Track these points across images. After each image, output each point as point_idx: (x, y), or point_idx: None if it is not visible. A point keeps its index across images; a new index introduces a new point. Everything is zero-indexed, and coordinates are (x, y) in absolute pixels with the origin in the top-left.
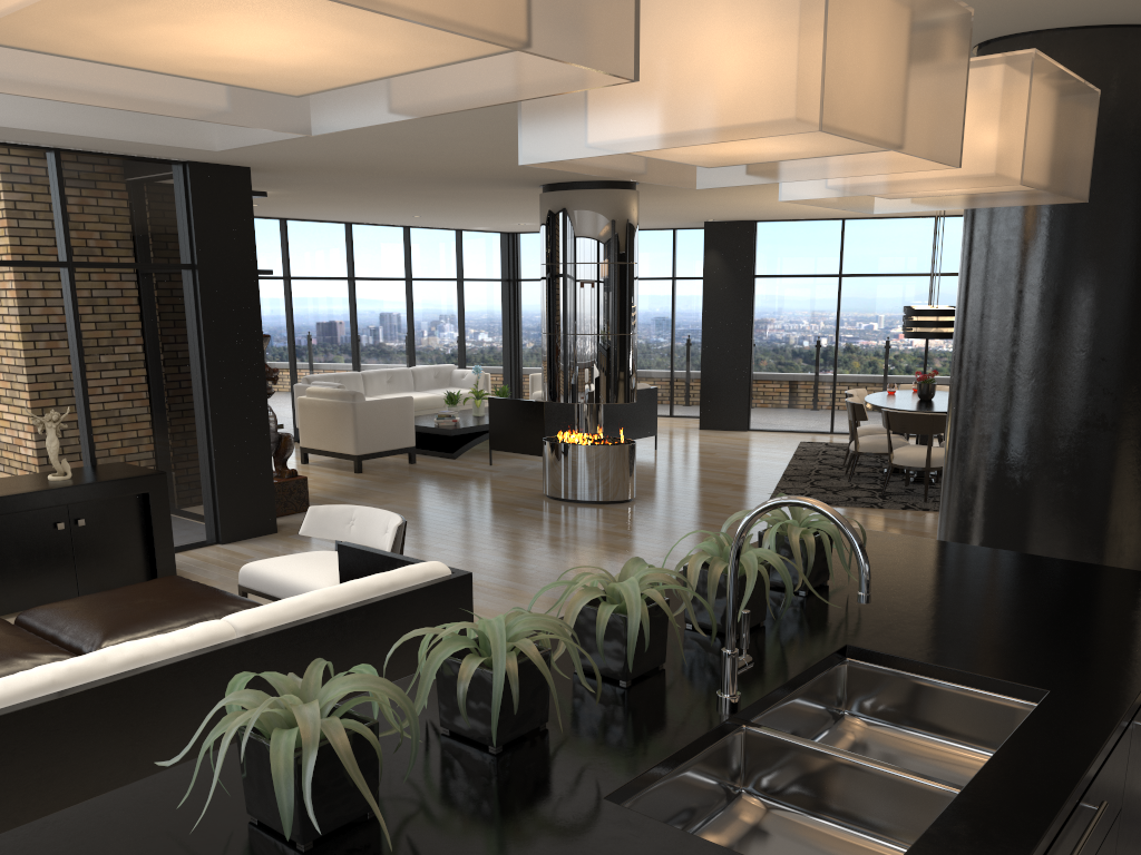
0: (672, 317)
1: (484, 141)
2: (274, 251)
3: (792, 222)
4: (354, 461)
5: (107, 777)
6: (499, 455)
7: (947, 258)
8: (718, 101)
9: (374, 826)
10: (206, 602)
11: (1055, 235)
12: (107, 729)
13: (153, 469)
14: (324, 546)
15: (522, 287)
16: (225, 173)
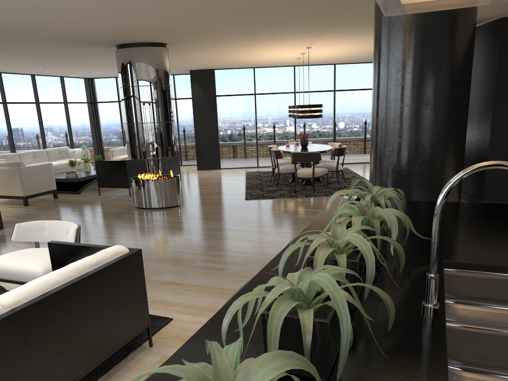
0: (177, 118)
1: (93, 11)
2: None
3: (231, 69)
4: (23, 199)
5: None
6: (102, 190)
7: (300, 85)
8: None
9: None
10: None
11: (424, 46)
12: None
13: None
14: (19, 246)
15: (98, 106)
16: None
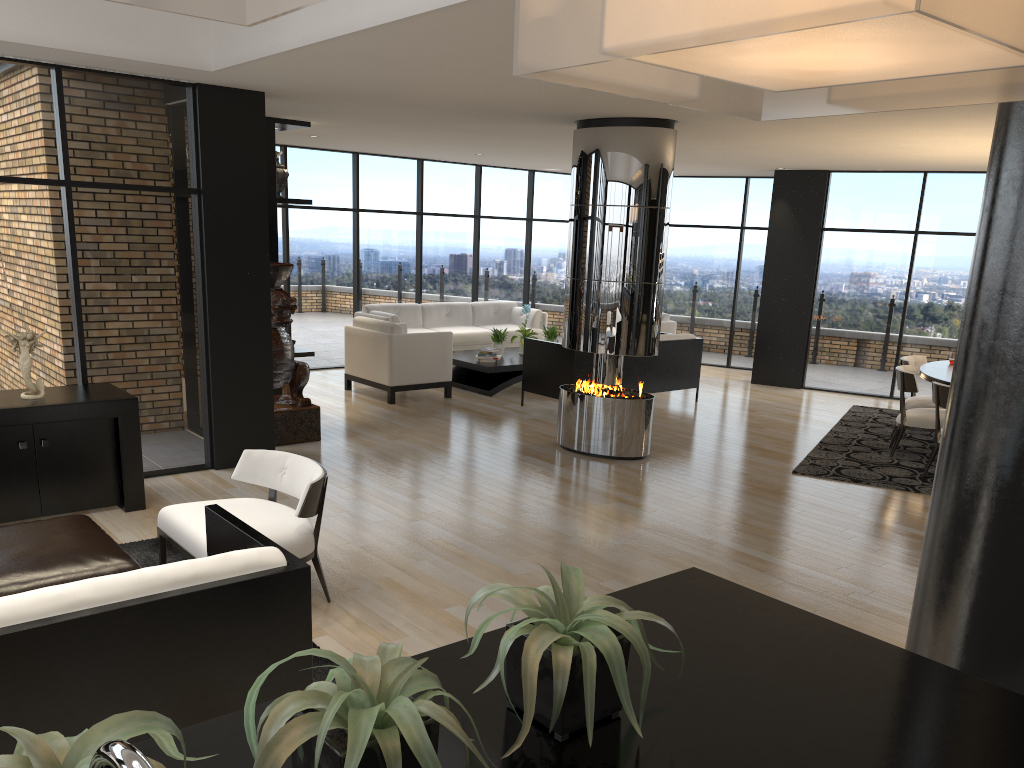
0: (737, 267)
1: (471, 63)
2: (345, 183)
3: (869, 173)
4: (388, 392)
5: None
6: (536, 396)
7: None
8: None
9: None
10: (72, 555)
11: None
12: None
13: (129, 393)
14: None
15: None
16: (237, 97)
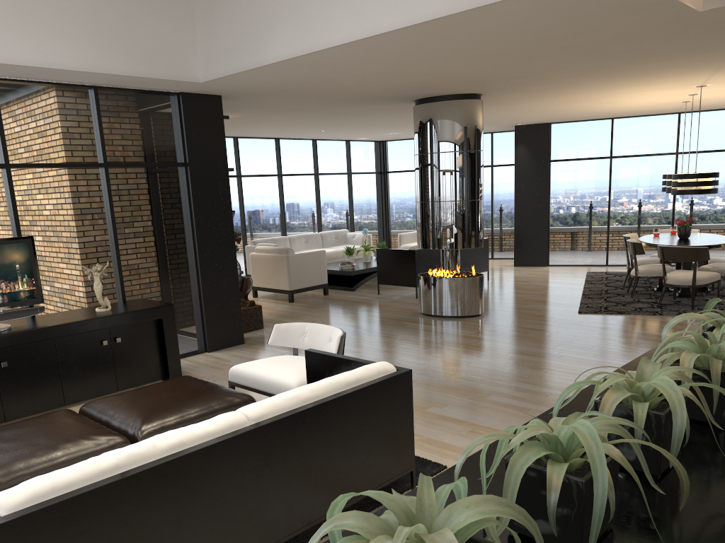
0: (491, 192)
1: (386, 63)
2: (230, 158)
3: (576, 122)
4: (289, 294)
5: (159, 538)
6: (383, 288)
7: (688, 141)
8: None
9: None
10: (211, 395)
11: None
12: (158, 501)
13: (164, 302)
14: (277, 351)
15: (389, 177)
16: (205, 99)
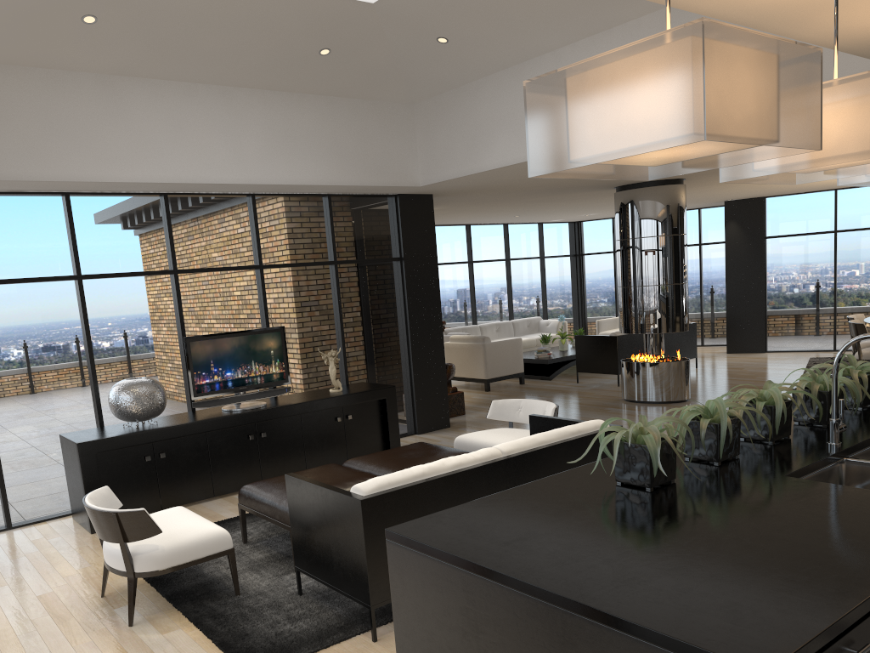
0: (700, 273)
1: None
2: None
3: (794, 195)
4: (485, 383)
5: None
6: (581, 377)
7: None
8: (831, 146)
9: (677, 484)
10: (450, 453)
11: None
12: (448, 501)
13: (386, 384)
14: None
15: (585, 259)
16: (418, 199)
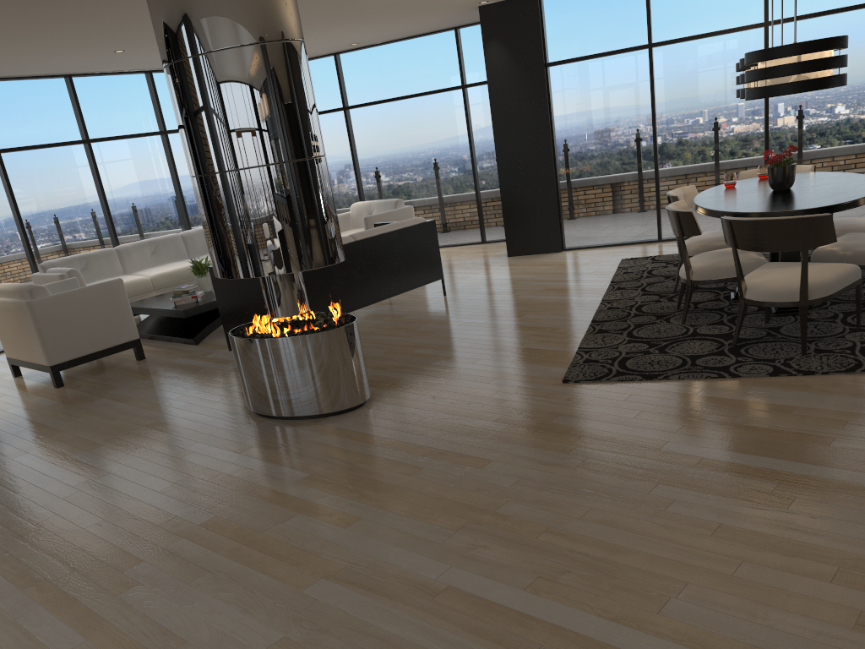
0: (468, 132)
1: None
2: None
3: None
4: (50, 373)
5: None
6: None
7: None
8: None
9: None
10: None
11: None
12: None
13: None
14: None
15: None
16: None
